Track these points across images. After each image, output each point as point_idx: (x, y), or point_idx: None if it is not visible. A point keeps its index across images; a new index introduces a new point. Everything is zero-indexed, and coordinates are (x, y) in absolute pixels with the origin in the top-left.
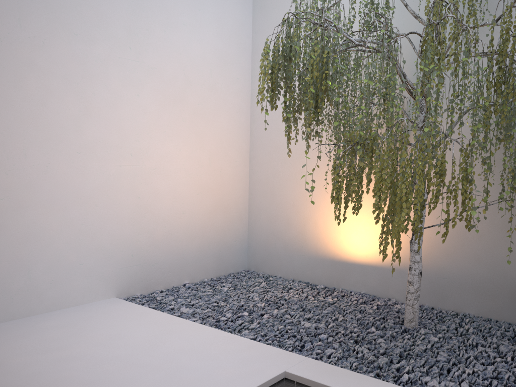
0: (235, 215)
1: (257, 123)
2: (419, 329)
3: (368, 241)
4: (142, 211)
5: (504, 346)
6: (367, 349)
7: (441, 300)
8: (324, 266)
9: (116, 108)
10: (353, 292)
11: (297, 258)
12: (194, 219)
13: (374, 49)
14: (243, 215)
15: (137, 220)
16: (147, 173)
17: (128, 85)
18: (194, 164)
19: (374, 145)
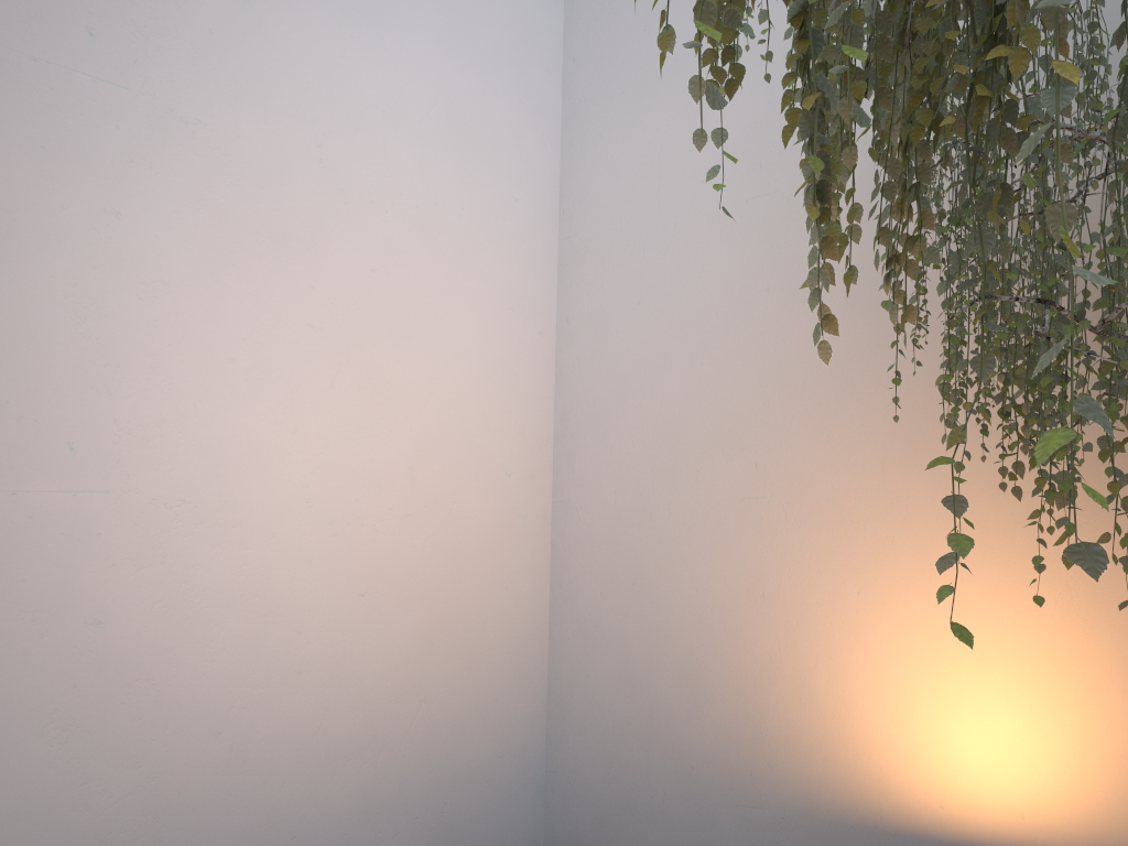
0: (501, 665)
1: (579, 346)
2: None
3: (1026, 754)
4: (114, 681)
5: None
6: None
7: None
8: None
9: (8, 254)
10: None
11: (731, 817)
12: (346, 691)
13: None
14: (531, 660)
15: (87, 719)
16: (144, 520)
17: (74, 171)
18: (352, 483)
19: None
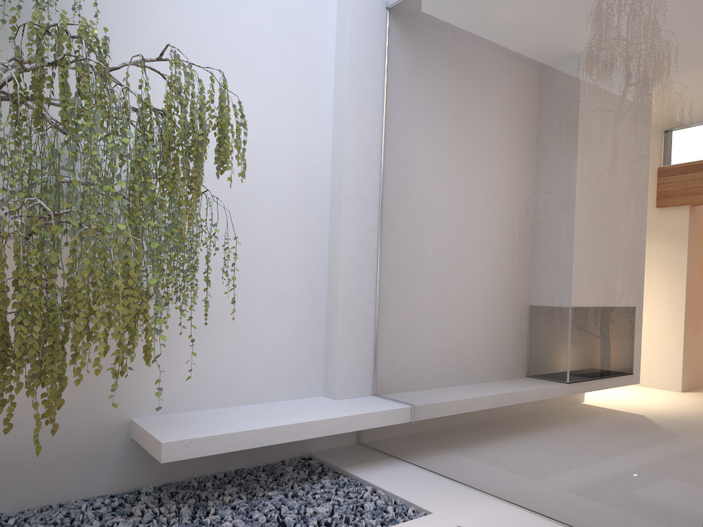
0: None
1: None
2: None
3: None
4: None
5: (124, 523)
6: None
7: None
8: None
9: None
10: None
11: None
12: None
13: None
14: None
15: None
16: None
17: None
18: None
19: None
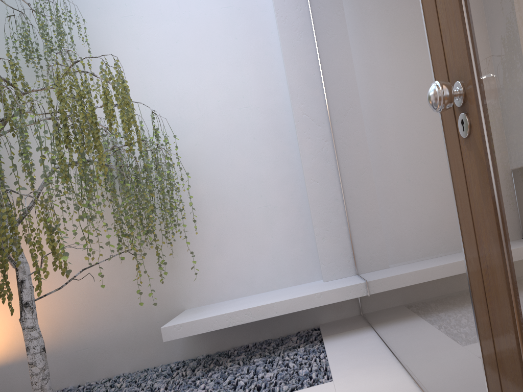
0: None
1: None
2: None
3: None
4: None
5: (158, 383)
6: None
7: (88, 373)
8: None
9: None
10: None
11: None
12: None
13: None
14: None
15: None
16: None
17: None
18: None
19: None
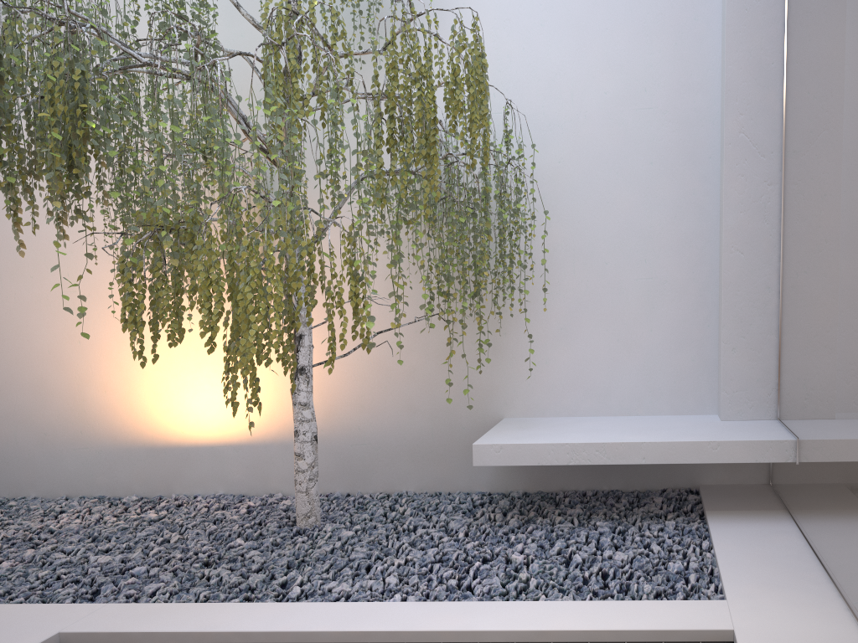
0: None
1: None
2: (324, 527)
3: (219, 403)
4: None
5: (455, 522)
6: (228, 570)
7: (361, 480)
8: (134, 461)
9: None
10: (201, 496)
11: (72, 455)
12: None
13: (181, 73)
14: None
15: None
16: None
17: None
18: None
19: (195, 230)
